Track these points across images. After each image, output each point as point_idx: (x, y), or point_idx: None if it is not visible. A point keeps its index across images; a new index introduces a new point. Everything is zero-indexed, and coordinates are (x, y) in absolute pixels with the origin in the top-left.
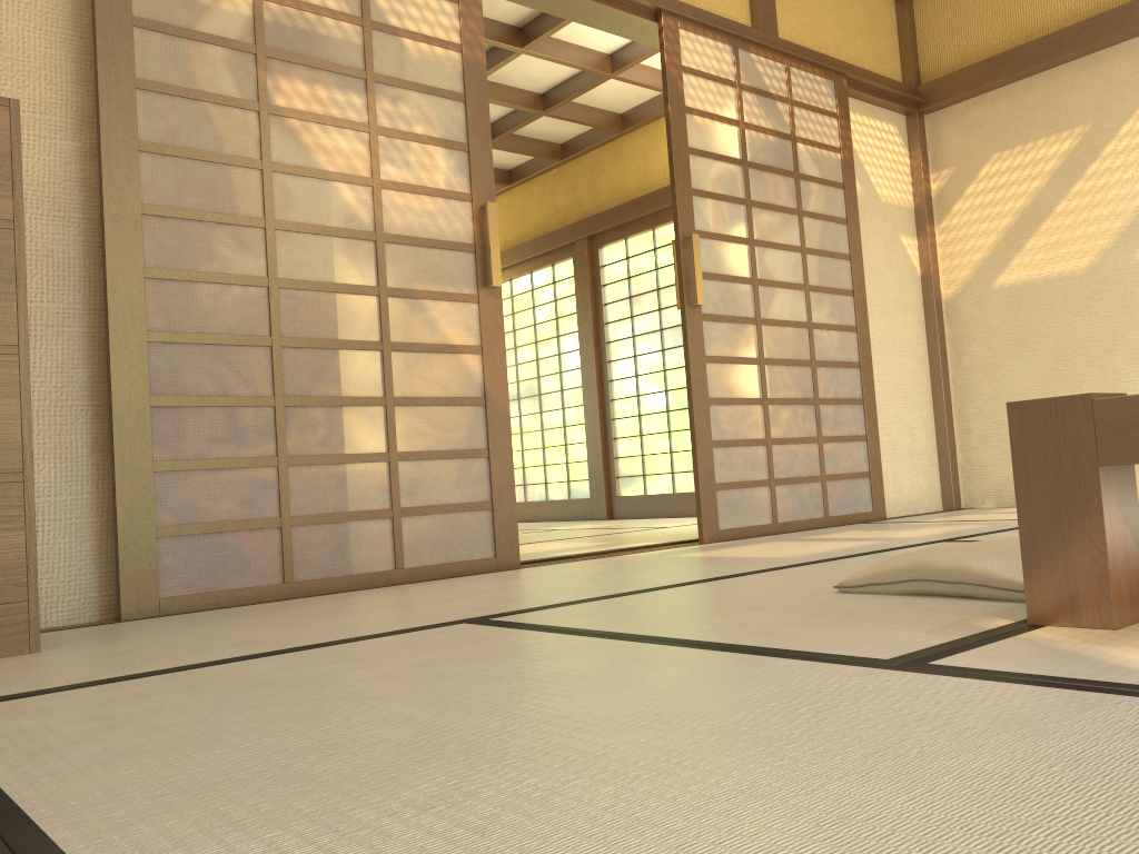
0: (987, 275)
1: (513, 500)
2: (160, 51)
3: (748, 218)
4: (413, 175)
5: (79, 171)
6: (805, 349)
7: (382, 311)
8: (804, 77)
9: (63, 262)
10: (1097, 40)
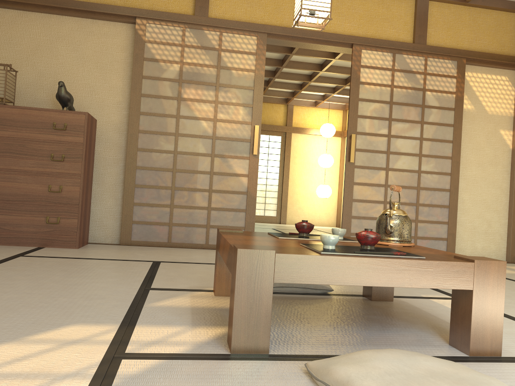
0: None
1: (253, 228)
2: (149, 85)
3: (388, 126)
4: (229, 116)
5: (127, 120)
6: (415, 182)
7: (211, 162)
8: (437, 61)
9: (120, 145)
10: None
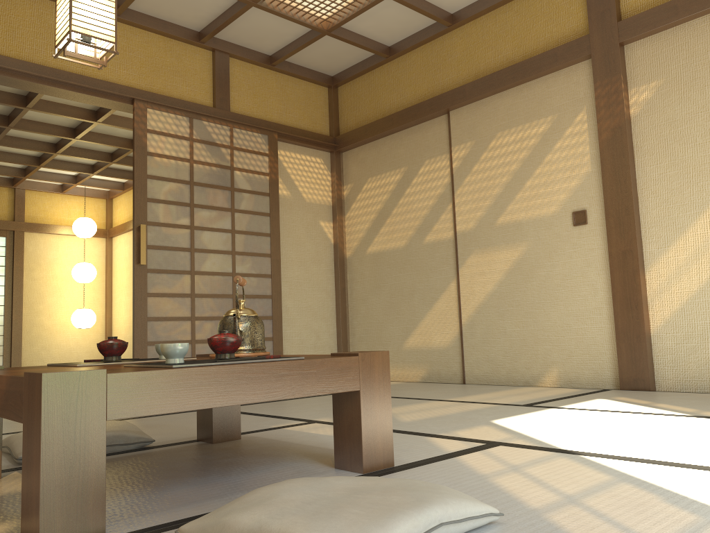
0: (364, 245)
1: None
2: None
3: (190, 214)
4: None
5: None
6: (229, 288)
7: None
8: (245, 133)
9: None
10: (407, 121)
